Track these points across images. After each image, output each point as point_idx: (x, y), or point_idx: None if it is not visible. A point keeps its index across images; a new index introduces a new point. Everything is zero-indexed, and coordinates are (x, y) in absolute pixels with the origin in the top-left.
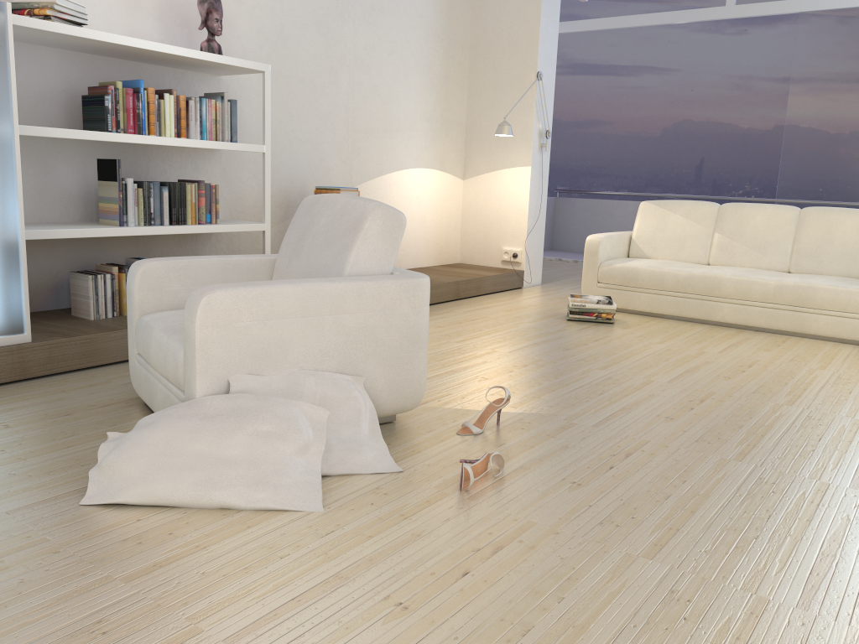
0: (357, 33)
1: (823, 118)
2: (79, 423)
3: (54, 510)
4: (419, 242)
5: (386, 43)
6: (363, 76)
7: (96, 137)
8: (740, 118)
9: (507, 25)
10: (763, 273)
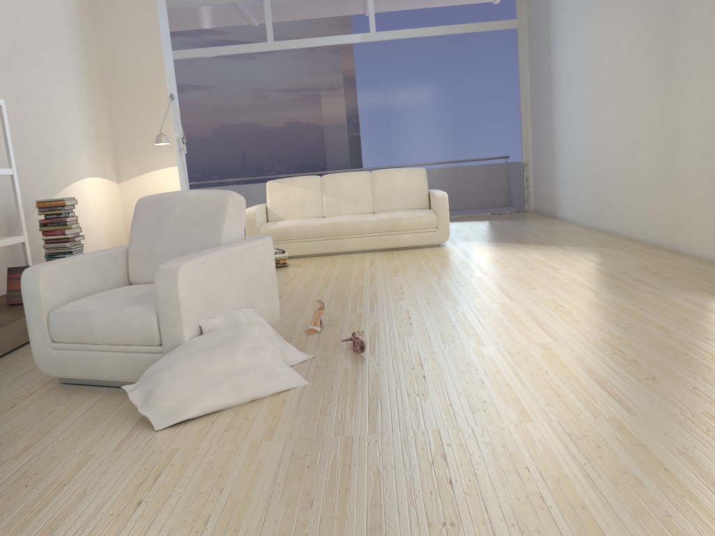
0: (30, 69)
1: (345, 115)
2: (37, 406)
3: (144, 439)
4: (100, 239)
5: (50, 76)
6: (40, 105)
7: None
8: (263, 119)
9: (135, 58)
10: (365, 215)
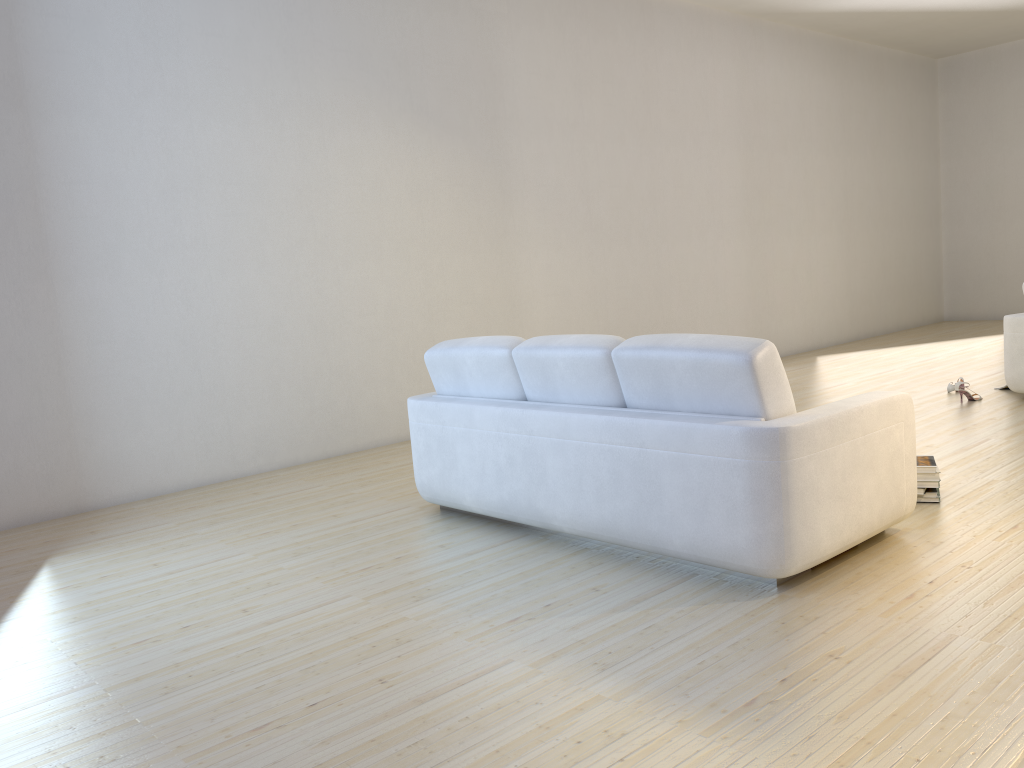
0: None
1: None
2: None
3: None
4: None
5: None
6: None
7: None
8: None
9: None
10: None
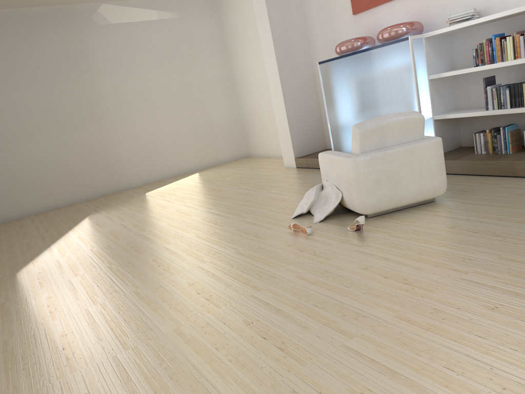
0: None
1: None
2: None
3: None
4: None
5: None
6: None
7: (465, 72)
8: None
9: None
10: None
